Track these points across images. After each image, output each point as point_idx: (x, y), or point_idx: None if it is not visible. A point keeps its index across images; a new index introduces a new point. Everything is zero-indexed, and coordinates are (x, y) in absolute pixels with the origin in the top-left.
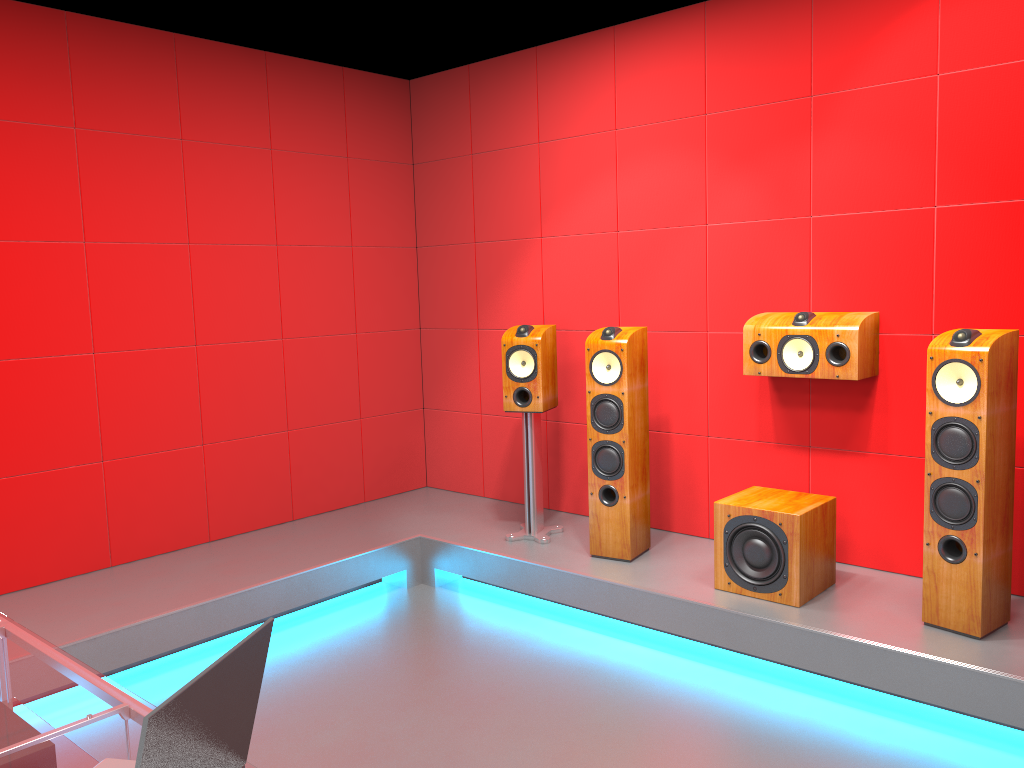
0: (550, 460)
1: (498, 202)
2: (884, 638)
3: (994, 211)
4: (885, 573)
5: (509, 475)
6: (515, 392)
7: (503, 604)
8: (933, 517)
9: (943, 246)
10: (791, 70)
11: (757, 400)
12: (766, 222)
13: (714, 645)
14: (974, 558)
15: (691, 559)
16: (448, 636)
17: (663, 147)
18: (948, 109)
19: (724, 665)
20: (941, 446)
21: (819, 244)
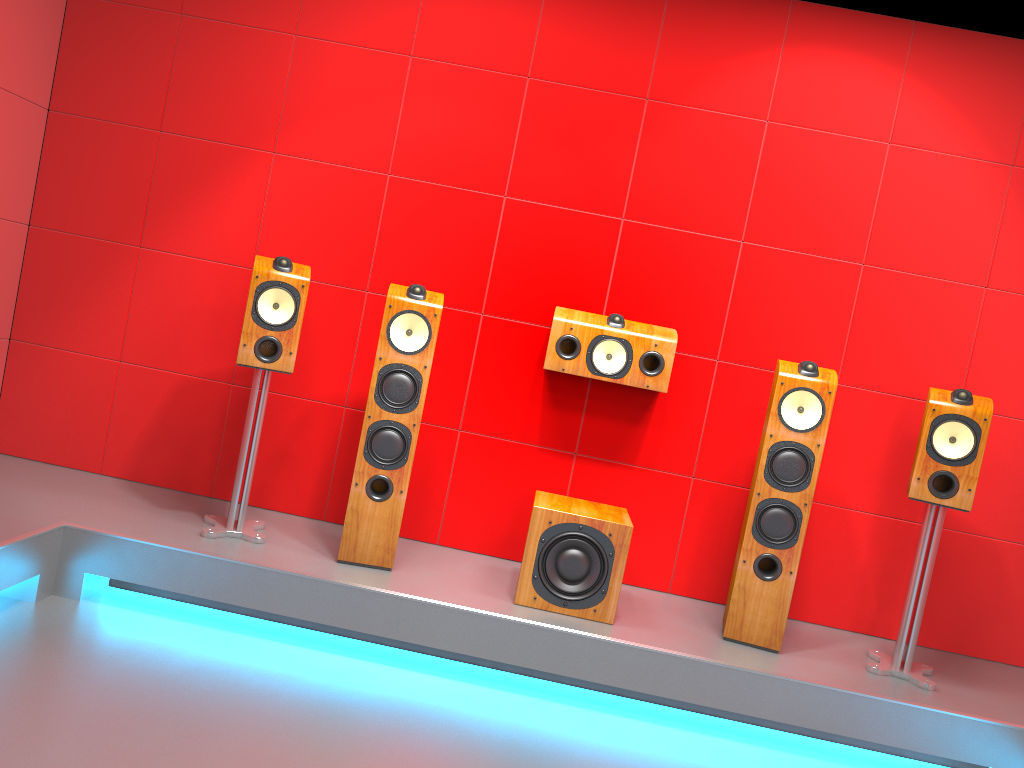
0: (227, 435)
1: (213, 89)
2: (715, 655)
3: (791, 259)
4: (632, 587)
5: (153, 448)
6: (260, 341)
7: (205, 624)
8: (754, 535)
9: (742, 280)
10: (632, 65)
11: (527, 398)
12: (574, 212)
13: (497, 668)
14: (788, 576)
15: (449, 568)
16: (170, 674)
17: (469, 96)
18: (770, 156)
19: (529, 692)
20: (776, 468)
21: (626, 249)
